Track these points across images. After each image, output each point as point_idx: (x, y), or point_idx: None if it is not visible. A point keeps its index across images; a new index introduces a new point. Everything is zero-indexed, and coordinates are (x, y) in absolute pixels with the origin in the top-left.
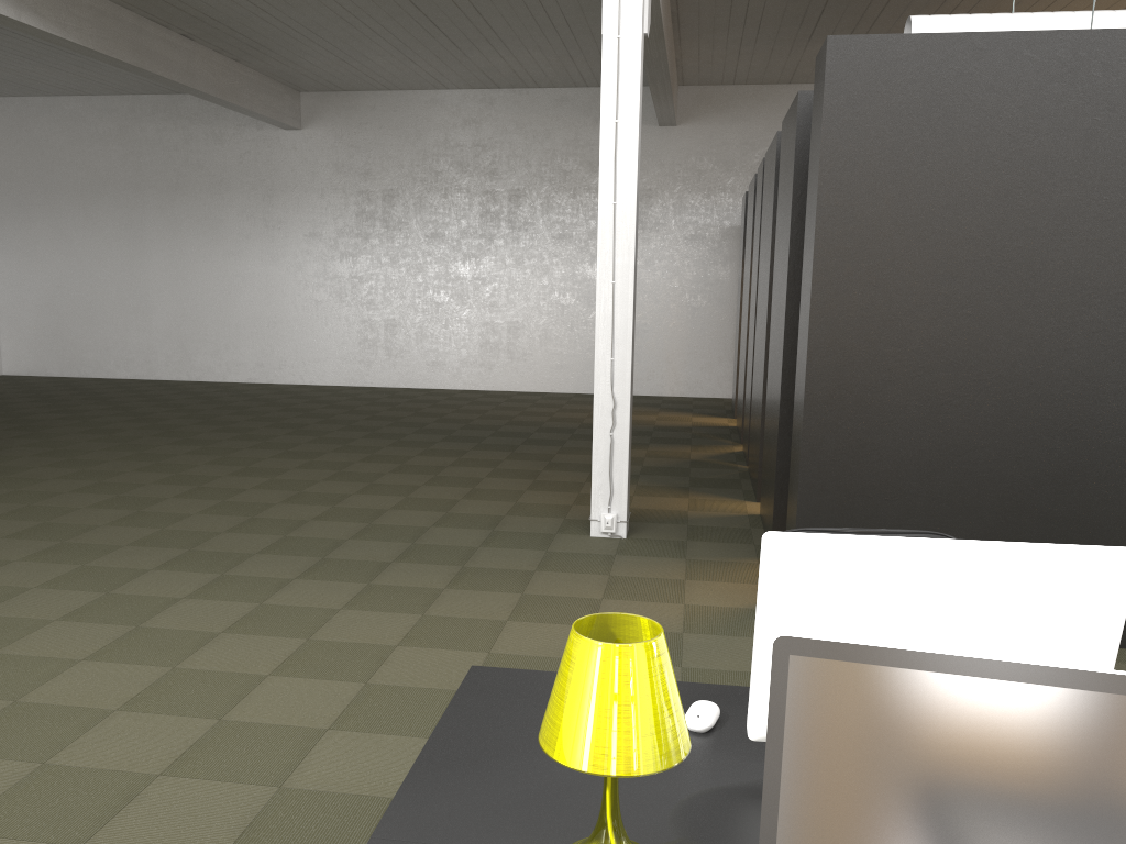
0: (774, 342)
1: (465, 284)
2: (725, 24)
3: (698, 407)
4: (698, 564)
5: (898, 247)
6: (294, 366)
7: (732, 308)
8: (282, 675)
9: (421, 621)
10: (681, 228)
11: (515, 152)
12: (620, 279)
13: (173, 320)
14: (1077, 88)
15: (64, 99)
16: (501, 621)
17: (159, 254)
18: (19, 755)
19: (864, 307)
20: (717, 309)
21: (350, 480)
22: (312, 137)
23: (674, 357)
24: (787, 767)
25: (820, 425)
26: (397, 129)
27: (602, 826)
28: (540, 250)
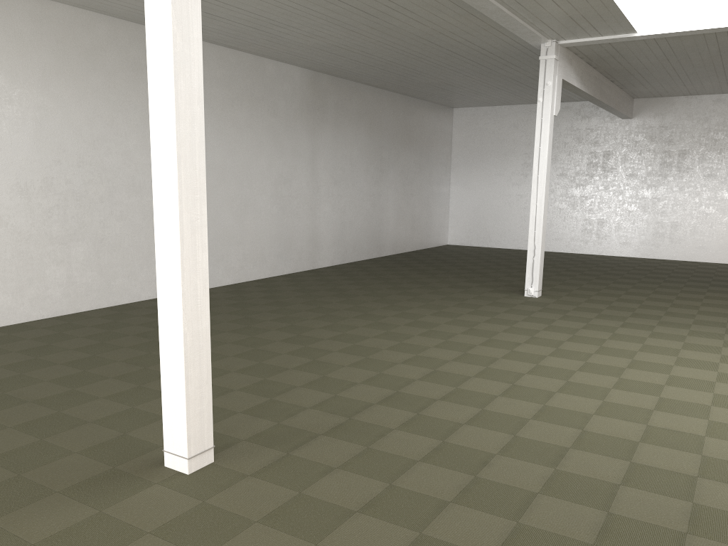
0: None
1: (727, 203)
2: None
3: None
4: None
5: None
6: (610, 246)
7: None
8: None
9: None
10: None
11: None
12: None
13: None
14: None
15: (498, 107)
16: None
17: None
18: None
19: None
20: None
21: None
22: (638, 122)
23: None
24: None
25: None
26: (692, 116)
27: None
28: None
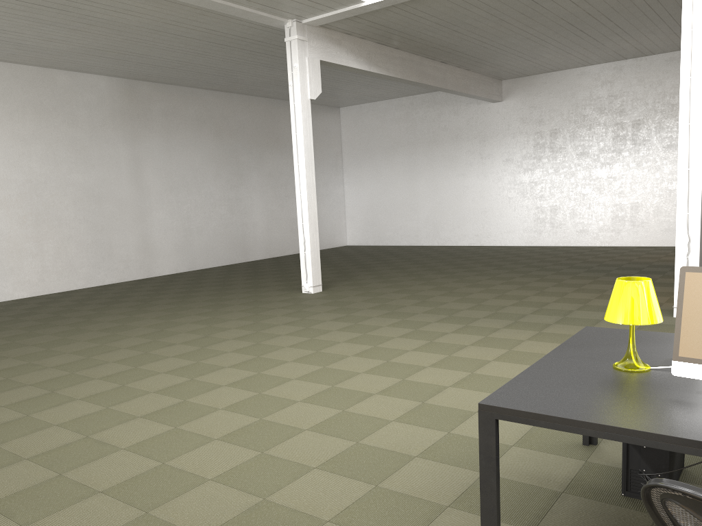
0: None
1: (602, 181)
2: None
3: None
4: None
5: None
6: (495, 235)
7: None
8: (498, 361)
9: None
10: None
11: (636, 97)
12: (693, 167)
13: (430, 213)
14: None
15: (379, 102)
16: None
17: (424, 178)
18: (393, 376)
19: None
20: None
21: (529, 290)
22: (508, 105)
23: None
24: (684, 308)
25: None
26: (559, 93)
27: (628, 351)
28: (654, 156)
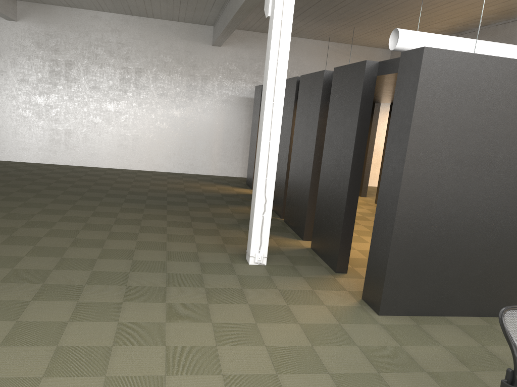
0: (331, 171)
1: (111, 114)
2: (263, 5)
3: (230, 182)
4: (310, 279)
5: (442, 147)
6: (10, 151)
7: (242, 135)
8: (172, 374)
9: (214, 327)
10: (220, 95)
11: (139, 49)
12: (273, 140)
13: None
14: (516, 84)
15: None
16: (254, 323)
17: None
18: None
19: (425, 172)
20: (235, 135)
21: (97, 230)
22: (24, 26)
23: (215, 157)
24: None
25: (401, 225)
26: (74, 28)
27: None
28: (151, 100)
